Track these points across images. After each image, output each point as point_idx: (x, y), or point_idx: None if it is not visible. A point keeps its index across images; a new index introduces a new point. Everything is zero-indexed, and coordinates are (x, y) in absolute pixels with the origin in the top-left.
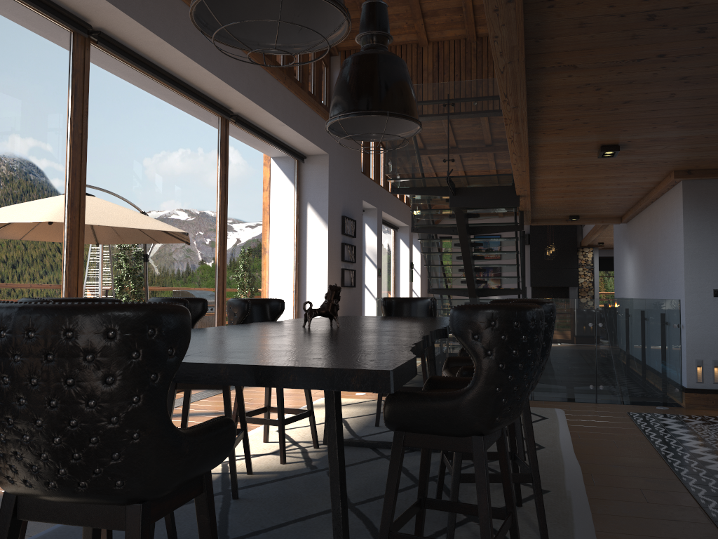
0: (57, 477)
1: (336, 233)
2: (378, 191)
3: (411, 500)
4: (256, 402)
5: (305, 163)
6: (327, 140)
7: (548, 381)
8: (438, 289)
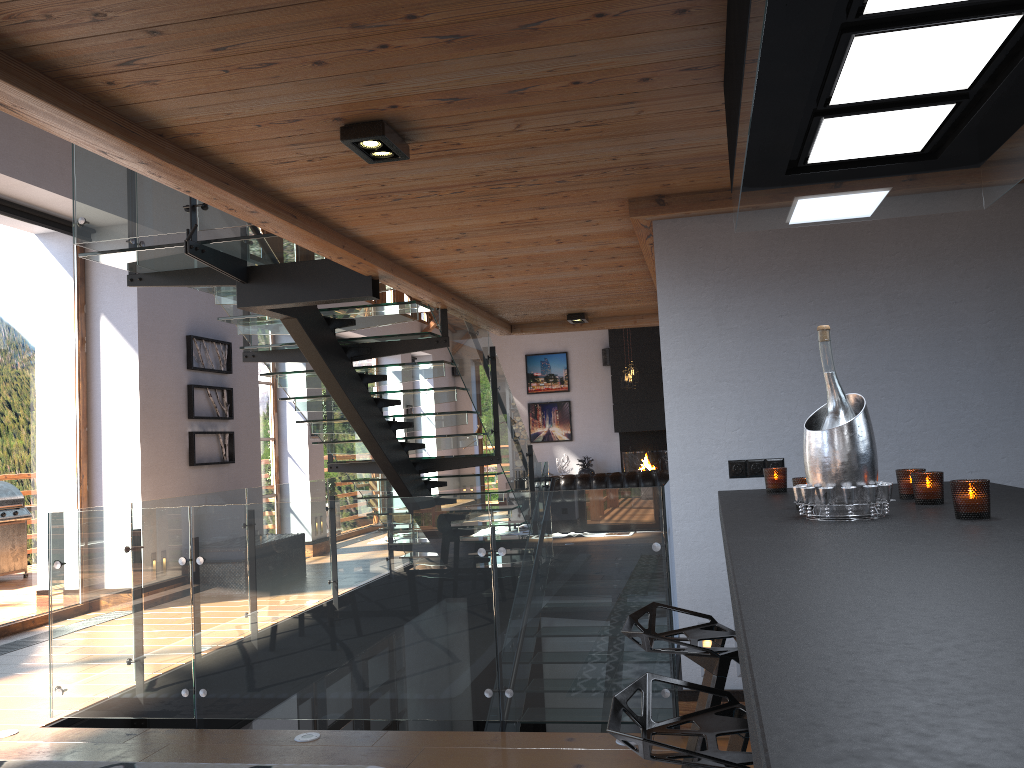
0: None
1: (170, 368)
2: None
3: None
4: None
5: None
6: None
7: (400, 684)
8: (347, 463)
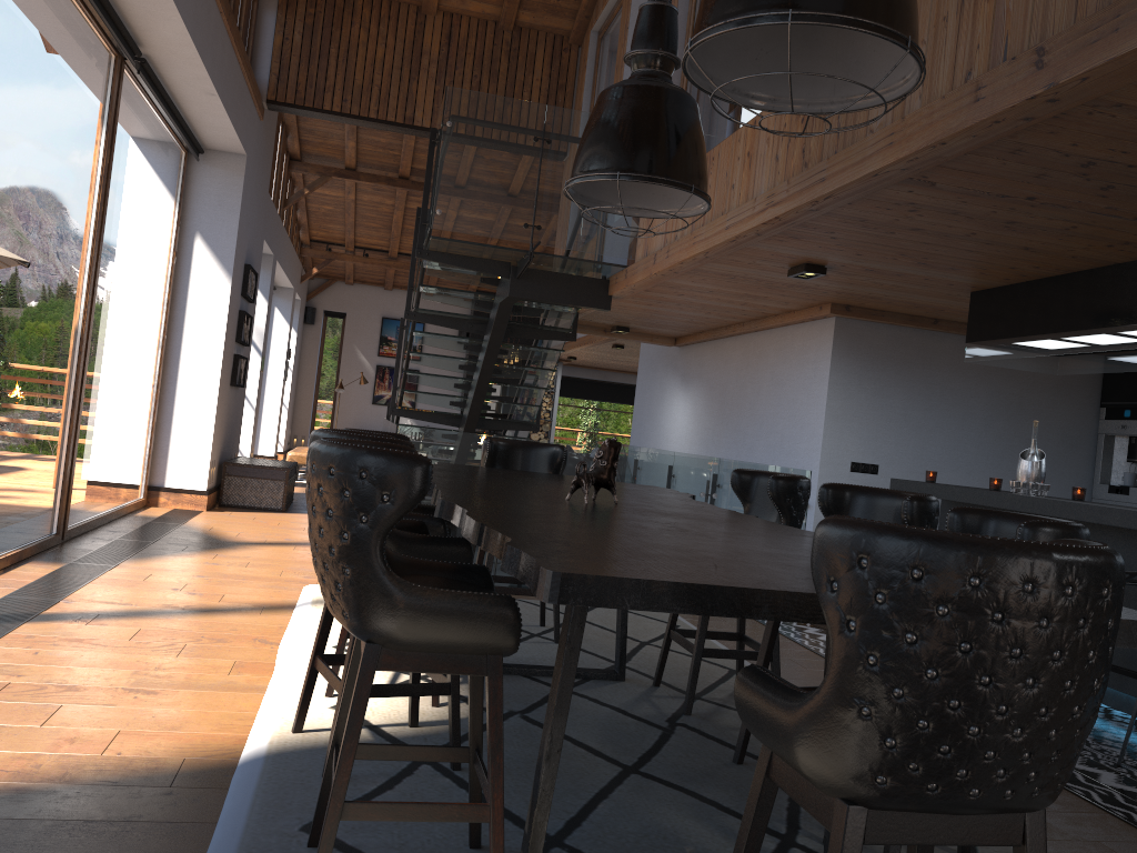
0: (1024, 783)
1: (237, 293)
2: (278, 226)
3: (694, 755)
4: (204, 591)
5: (199, 161)
6: (249, 131)
7: None
8: (408, 410)
